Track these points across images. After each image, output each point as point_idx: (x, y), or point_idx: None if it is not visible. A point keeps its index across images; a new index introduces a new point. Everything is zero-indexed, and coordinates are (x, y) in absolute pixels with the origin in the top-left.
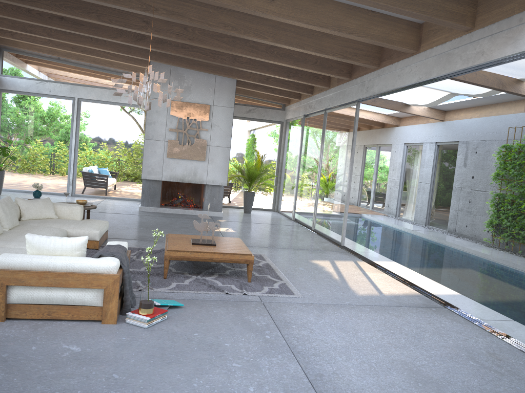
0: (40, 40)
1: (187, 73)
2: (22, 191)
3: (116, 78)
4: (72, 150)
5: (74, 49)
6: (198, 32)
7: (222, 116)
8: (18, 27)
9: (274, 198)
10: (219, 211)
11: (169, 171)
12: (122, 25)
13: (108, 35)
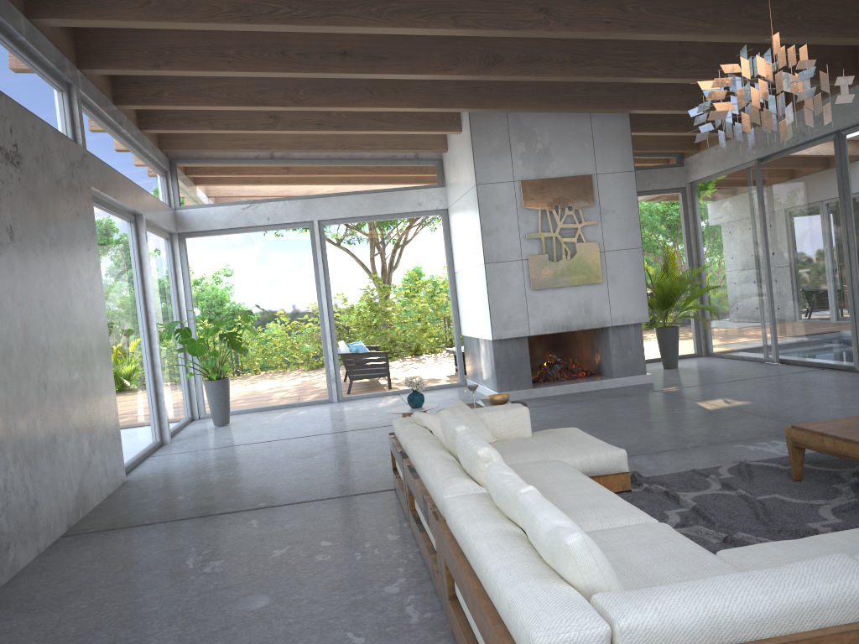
0: (261, 122)
1: (538, 124)
2: (251, 410)
3: (377, 170)
4: (324, 317)
5: (322, 126)
6: (645, 9)
7: (616, 191)
8: (239, 100)
9: (696, 332)
10: (641, 372)
11: (540, 316)
12: (500, 26)
13: (434, 67)
